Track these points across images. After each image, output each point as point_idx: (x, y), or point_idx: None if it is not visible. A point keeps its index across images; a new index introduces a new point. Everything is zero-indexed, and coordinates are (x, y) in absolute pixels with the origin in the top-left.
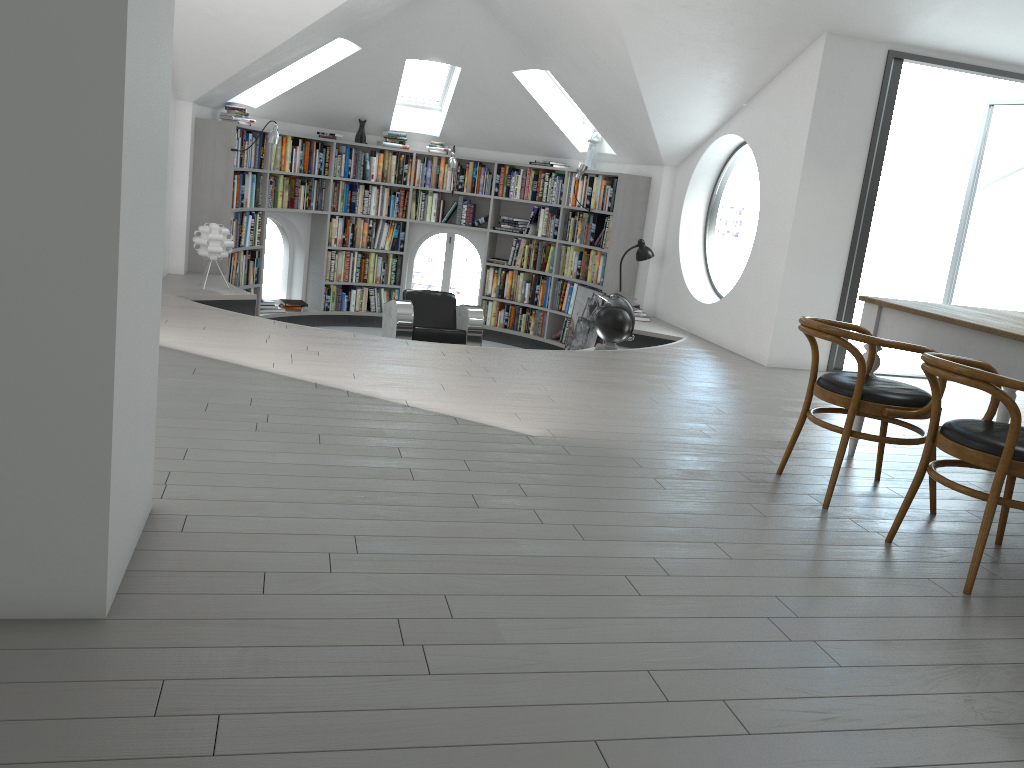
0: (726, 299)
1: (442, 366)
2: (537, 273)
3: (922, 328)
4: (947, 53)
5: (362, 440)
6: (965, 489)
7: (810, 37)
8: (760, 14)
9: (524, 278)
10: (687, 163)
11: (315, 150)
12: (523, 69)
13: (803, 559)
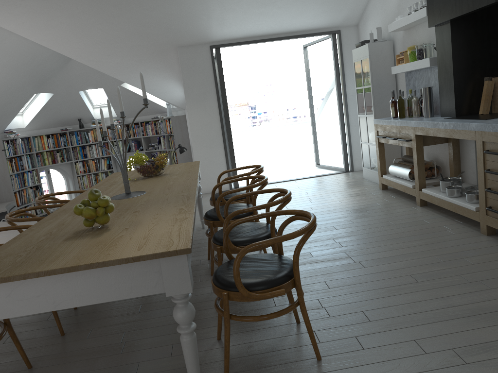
0: None
1: None
2: None
3: None
4: (239, 39)
5: None
6: None
7: (174, 50)
8: (142, 49)
9: None
10: None
11: (60, 137)
12: (122, 83)
13: None
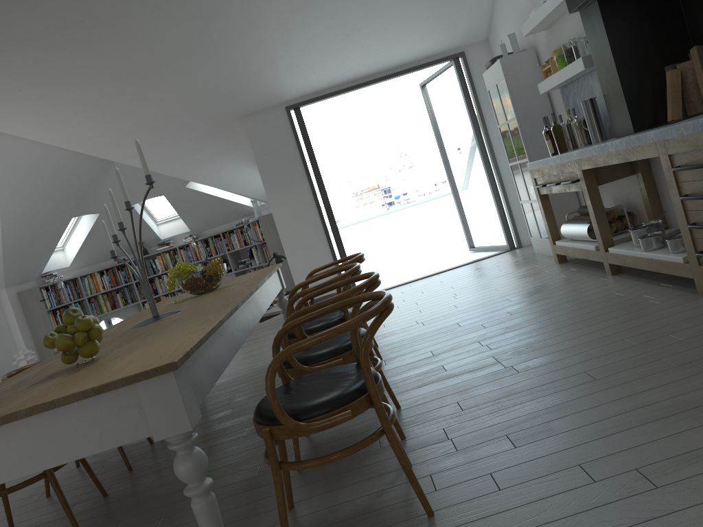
0: None
1: None
2: None
3: None
4: (324, 90)
5: None
6: None
7: (238, 122)
8: (194, 128)
9: None
10: None
11: (118, 271)
12: (187, 183)
13: None
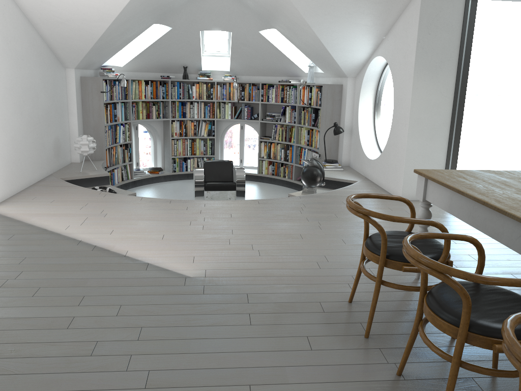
0: (380, 157)
1: (177, 219)
2: (287, 143)
3: (449, 195)
4: None
5: (65, 290)
6: (437, 351)
7: None
8: None
9: (280, 146)
10: (360, 75)
11: (159, 86)
12: (263, 29)
13: None
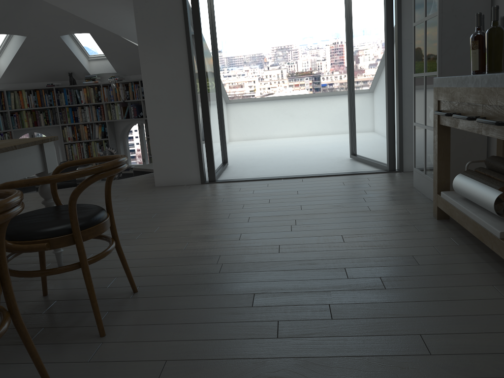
0: None
1: None
2: None
3: None
4: None
5: None
6: None
7: None
8: None
9: None
10: None
11: (45, 94)
12: None
13: None
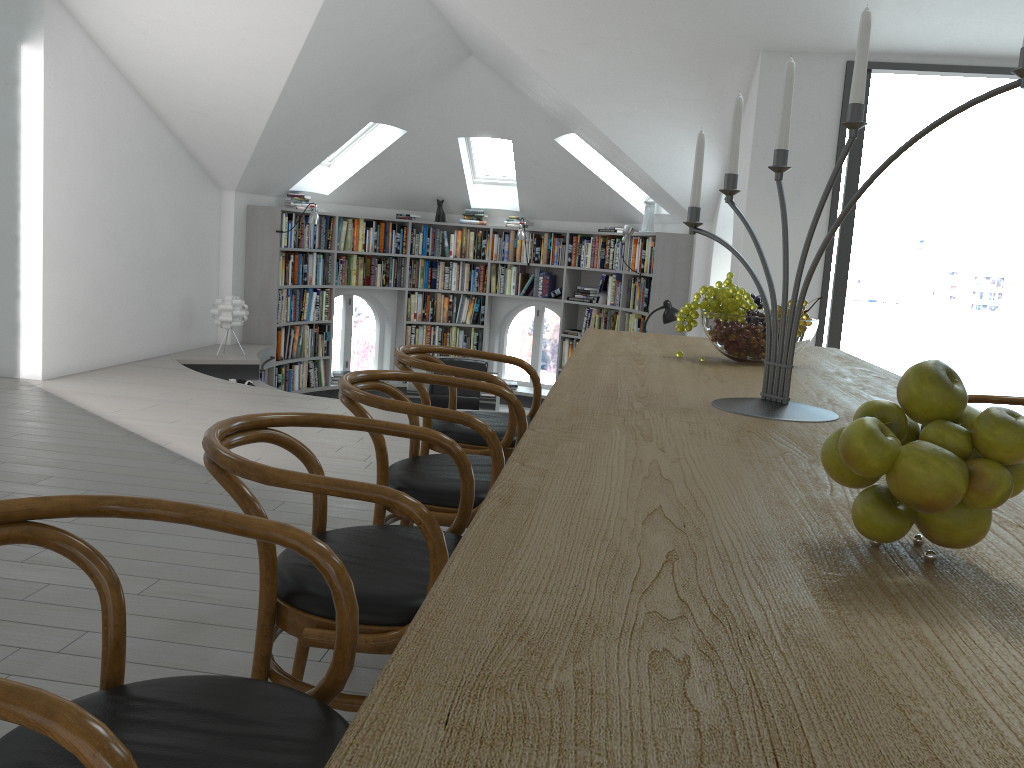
0: None
1: None
2: None
3: None
4: (931, 56)
5: (33, 469)
6: None
7: (748, 58)
8: (672, 40)
9: None
10: (715, 215)
11: (392, 230)
12: (560, 135)
13: (223, 604)
